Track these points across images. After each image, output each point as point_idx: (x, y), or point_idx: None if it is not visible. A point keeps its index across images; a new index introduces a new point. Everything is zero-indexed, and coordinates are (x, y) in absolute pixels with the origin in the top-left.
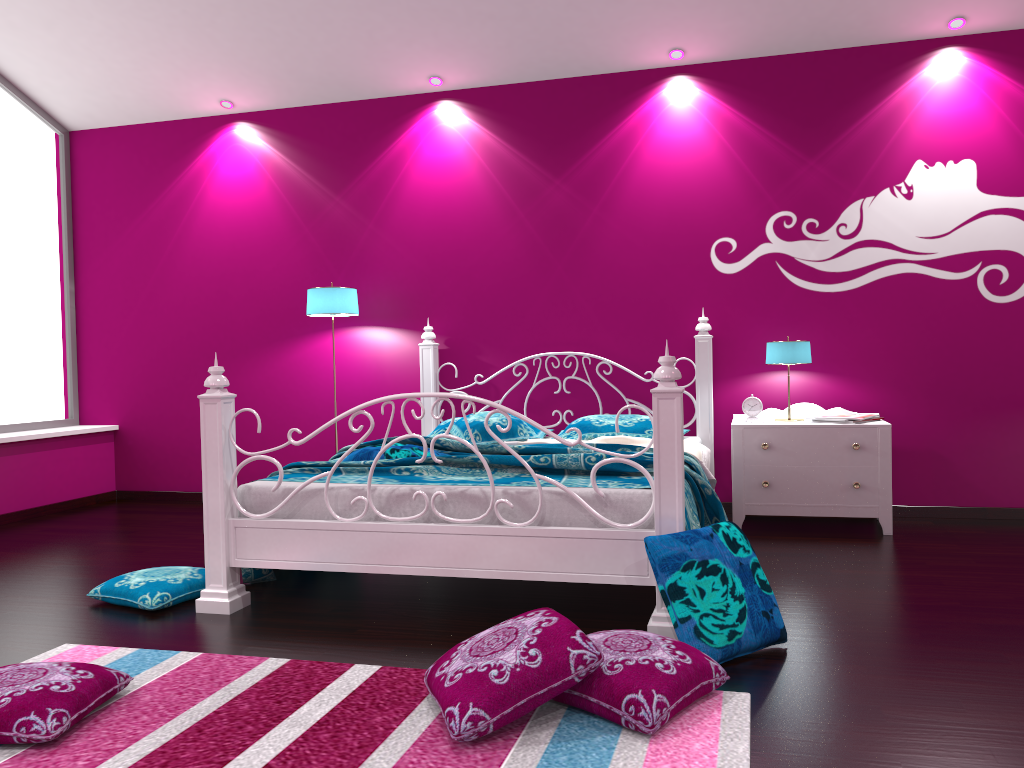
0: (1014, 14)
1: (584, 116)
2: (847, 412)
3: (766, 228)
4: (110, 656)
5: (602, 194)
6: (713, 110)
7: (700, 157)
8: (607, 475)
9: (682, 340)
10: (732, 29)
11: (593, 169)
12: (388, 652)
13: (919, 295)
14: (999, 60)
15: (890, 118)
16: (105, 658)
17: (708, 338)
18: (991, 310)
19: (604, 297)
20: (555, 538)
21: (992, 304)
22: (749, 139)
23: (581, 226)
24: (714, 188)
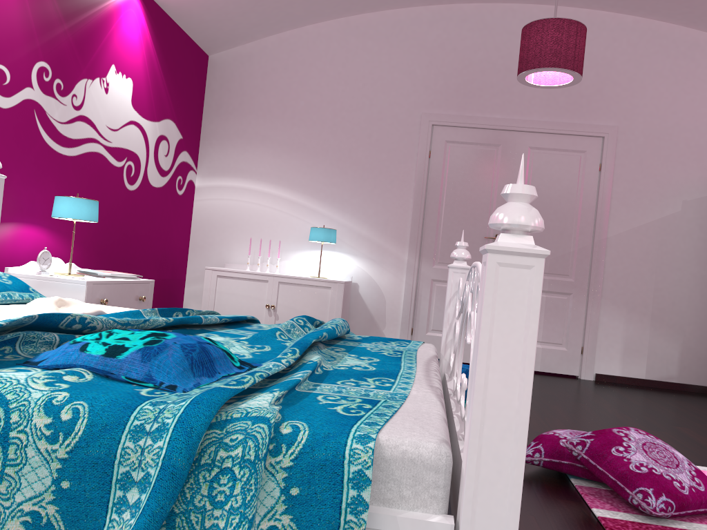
0: None
1: None
2: (77, 267)
3: (32, 73)
4: None
5: None
6: None
7: None
8: (337, 339)
9: None
10: None
11: None
12: None
13: (102, 173)
14: (148, 17)
15: (106, 21)
16: None
17: (2, 178)
18: (126, 194)
19: None
20: None
21: (127, 190)
22: None
23: None
24: (1, 4)
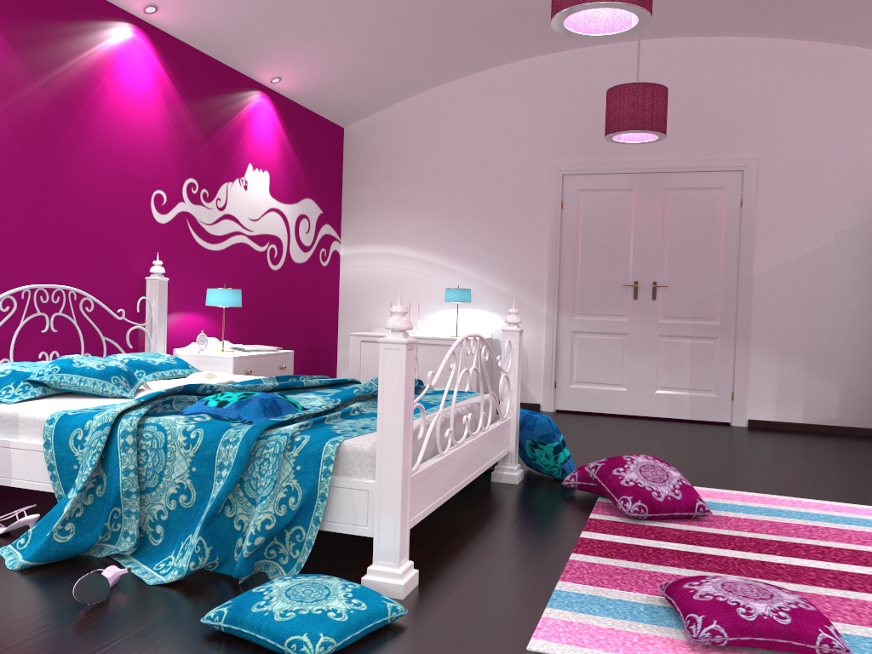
0: (294, 89)
1: (64, 23)
2: (230, 344)
3: (183, 189)
4: (572, 617)
5: (76, 116)
6: (157, 72)
7: (148, 111)
8: None
9: (131, 280)
10: (201, 17)
11: (70, 85)
12: (544, 532)
13: (247, 259)
14: (278, 112)
15: (241, 128)
16: (578, 619)
17: (166, 280)
18: (271, 274)
19: (74, 227)
20: (495, 433)
21: (271, 270)
22: (176, 109)
23: (57, 144)
24: (155, 143)
